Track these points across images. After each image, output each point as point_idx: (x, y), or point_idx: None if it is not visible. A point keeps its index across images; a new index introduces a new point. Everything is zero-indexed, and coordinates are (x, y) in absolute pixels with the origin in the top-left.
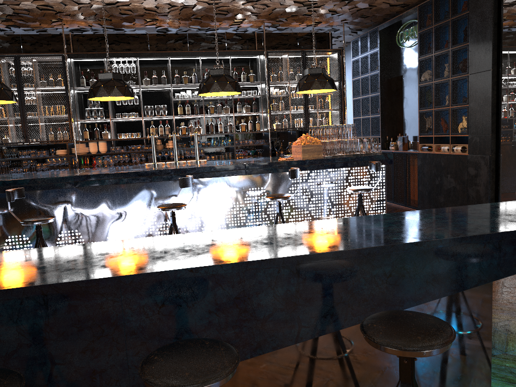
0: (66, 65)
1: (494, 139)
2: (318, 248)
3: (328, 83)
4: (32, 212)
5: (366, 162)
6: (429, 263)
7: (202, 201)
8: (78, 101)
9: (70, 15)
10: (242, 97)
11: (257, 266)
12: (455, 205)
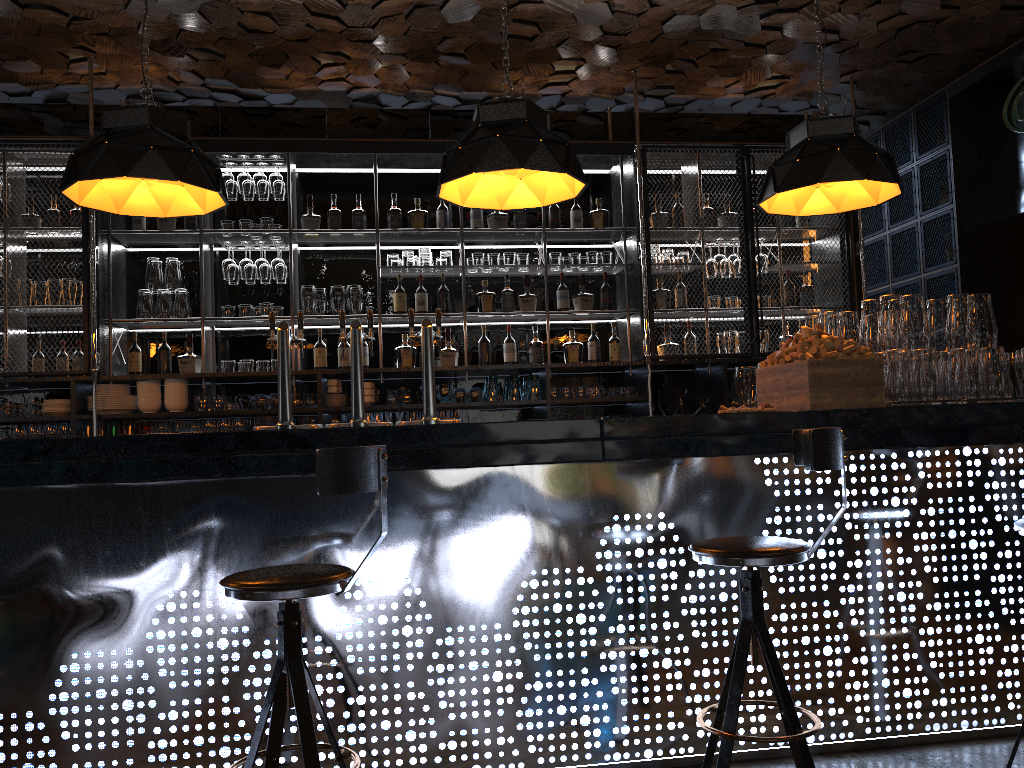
0: None
1: None
2: None
3: (880, 162)
4: None
5: None
6: None
7: (432, 561)
8: (127, 273)
9: (111, 35)
10: (570, 271)
11: None
12: None
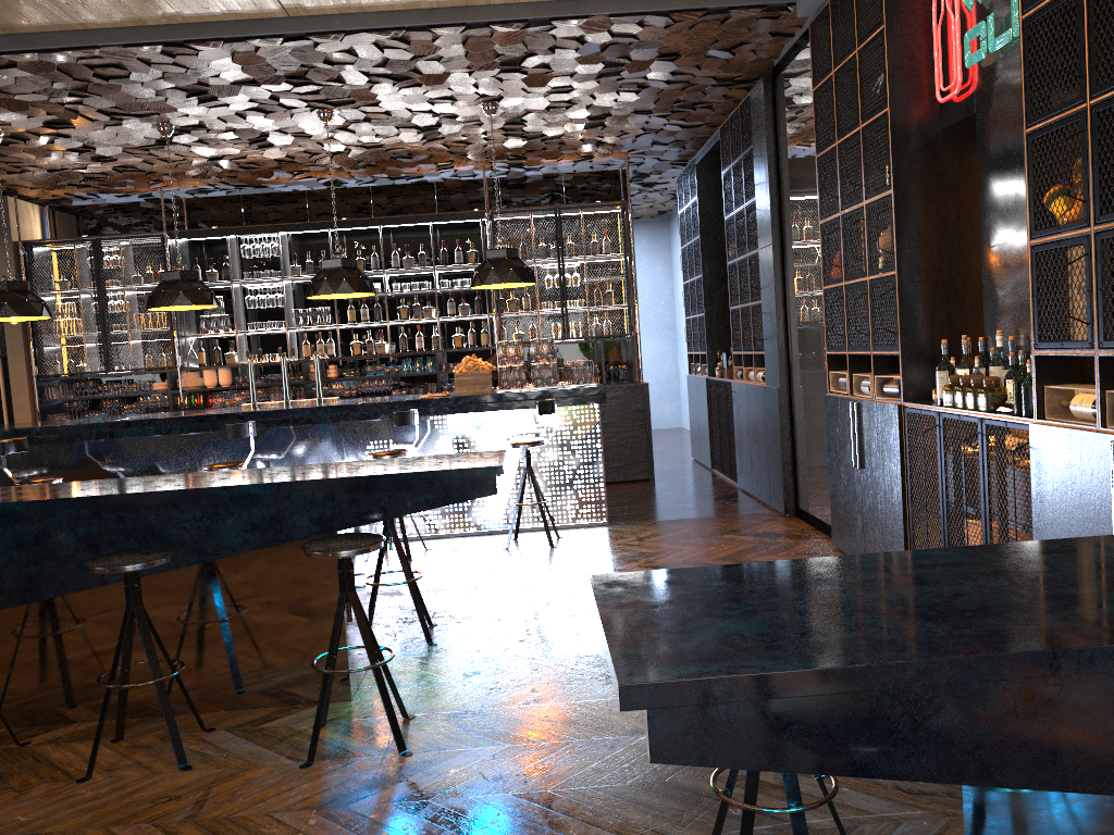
0: (166, 250)
1: (785, 359)
2: (129, 490)
3: (512, 273)
4: (55, 474)
5: (559, 399)
6: (246, 509)
7: (297, 461)
8: None
9: (170, 175)
10: (458, 288)
11: (53, 504)
12: (761, 474)
